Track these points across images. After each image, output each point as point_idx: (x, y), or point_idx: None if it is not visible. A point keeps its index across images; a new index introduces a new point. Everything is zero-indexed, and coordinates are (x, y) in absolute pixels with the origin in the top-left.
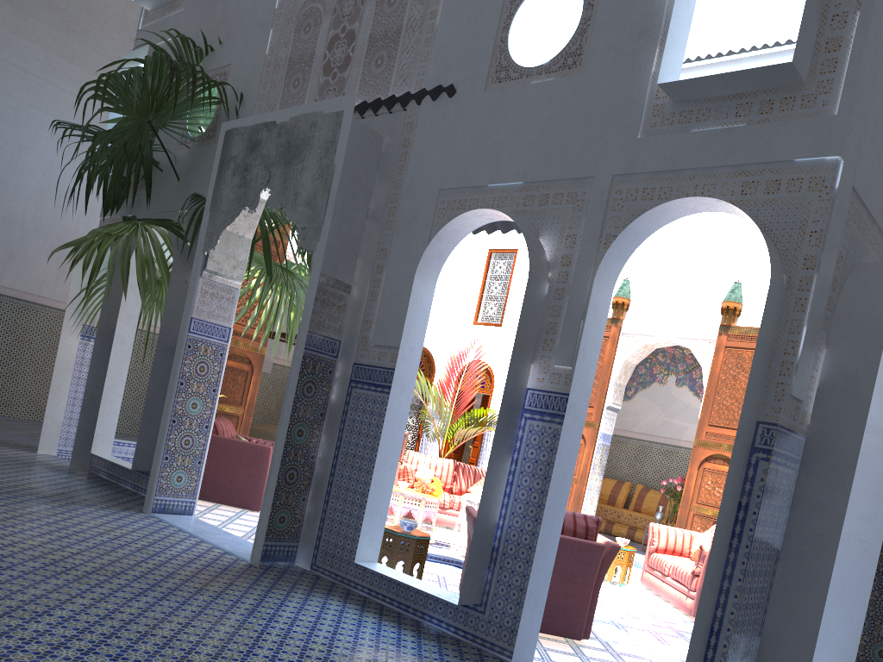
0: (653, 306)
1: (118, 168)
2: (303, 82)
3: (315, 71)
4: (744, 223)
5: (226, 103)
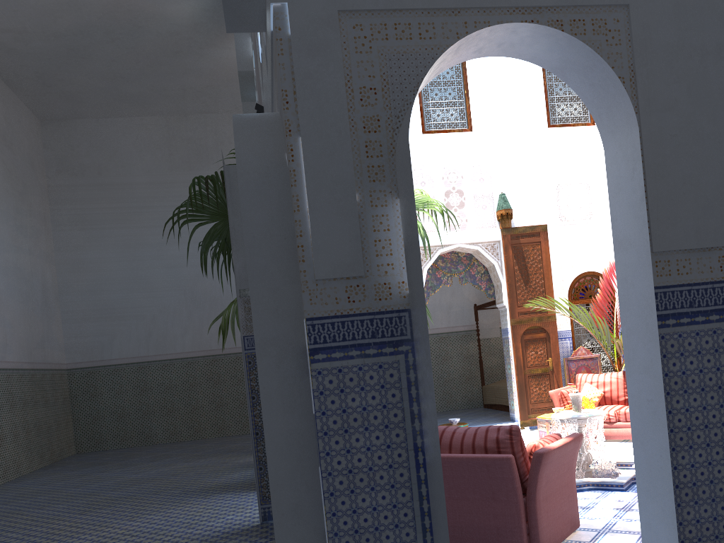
0: None
1: (228, 256)
2: None
3: None
4: None
5: None
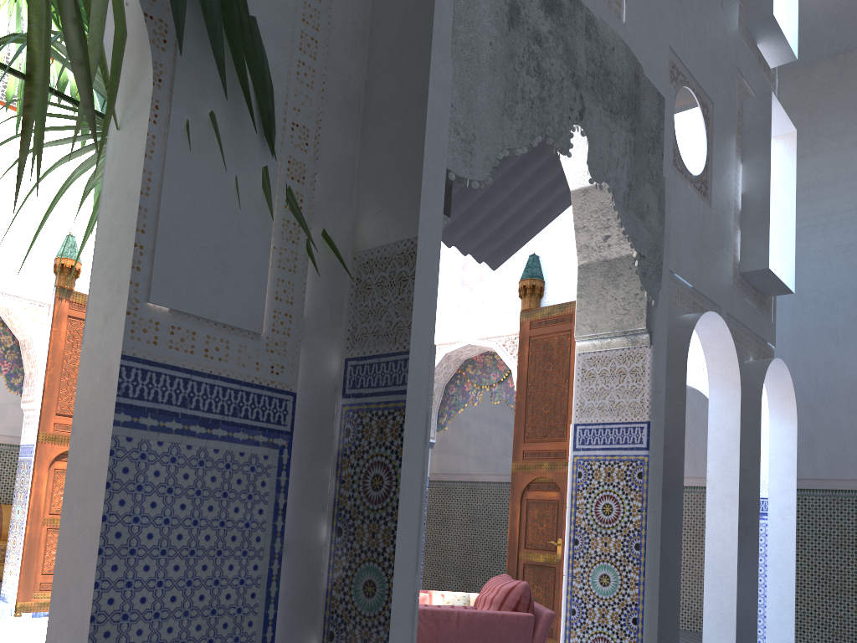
0: None
1: None
2: None
3: None
4: (70, 162)
5: None
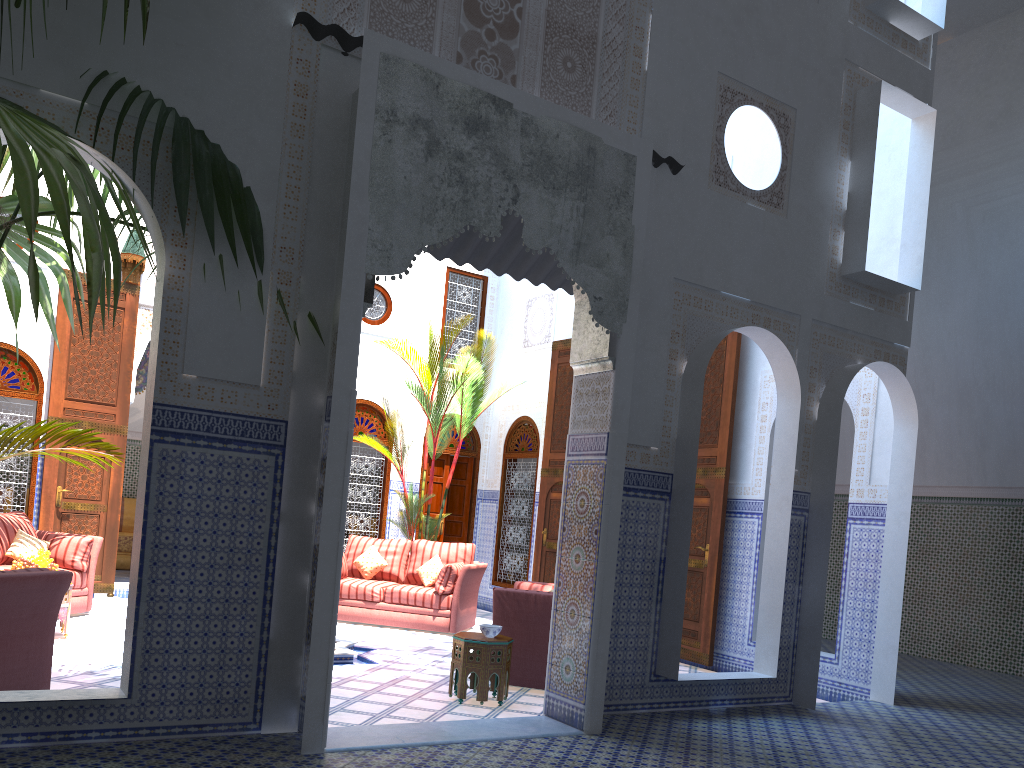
0: None
1: None
2: (424, 3)
3: None
4: None
5: None
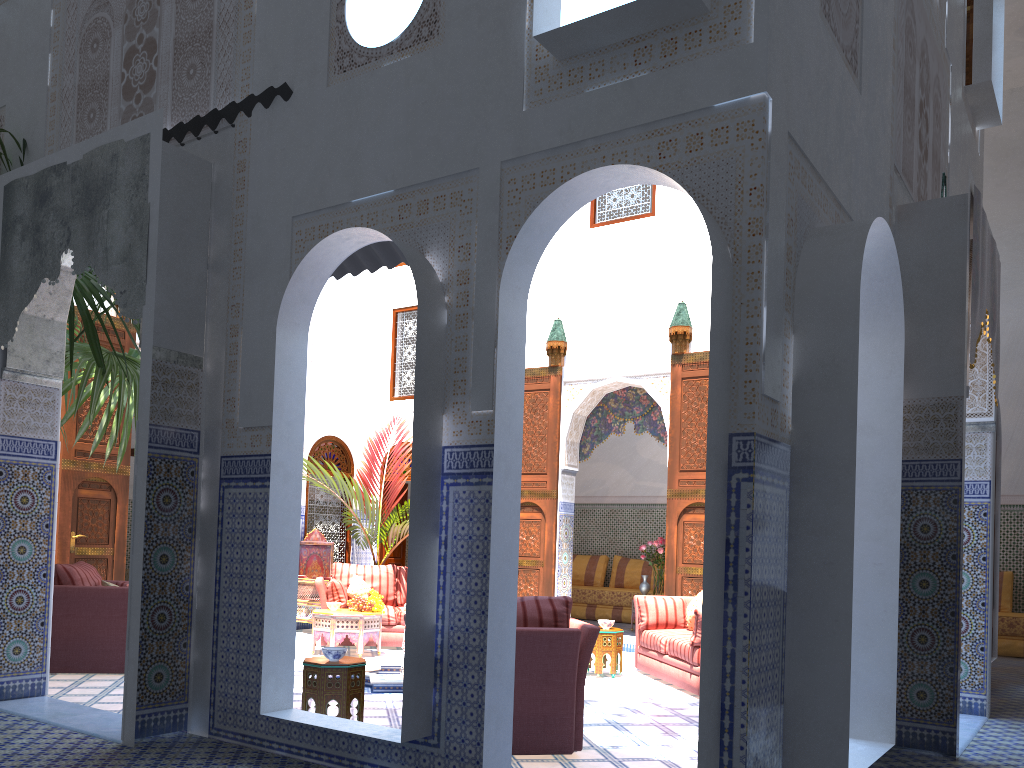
0: (593, 345)
1: None
2: (101, 112)
3: (113, 96)
4: (677, 236)
5: (4, 153)
